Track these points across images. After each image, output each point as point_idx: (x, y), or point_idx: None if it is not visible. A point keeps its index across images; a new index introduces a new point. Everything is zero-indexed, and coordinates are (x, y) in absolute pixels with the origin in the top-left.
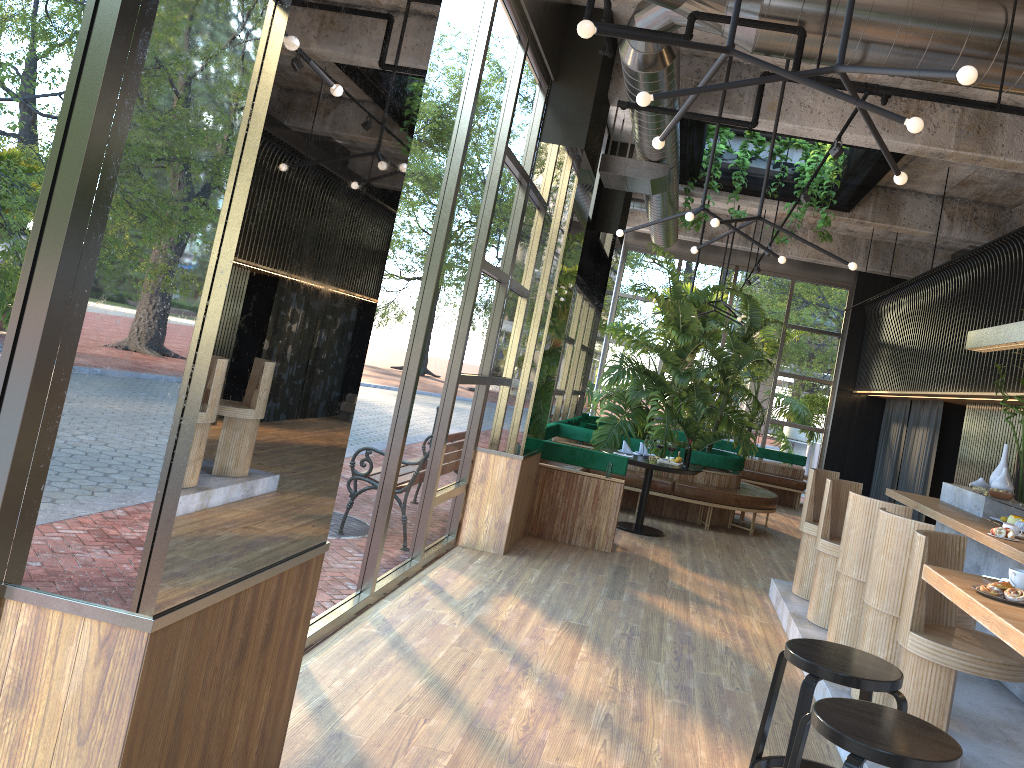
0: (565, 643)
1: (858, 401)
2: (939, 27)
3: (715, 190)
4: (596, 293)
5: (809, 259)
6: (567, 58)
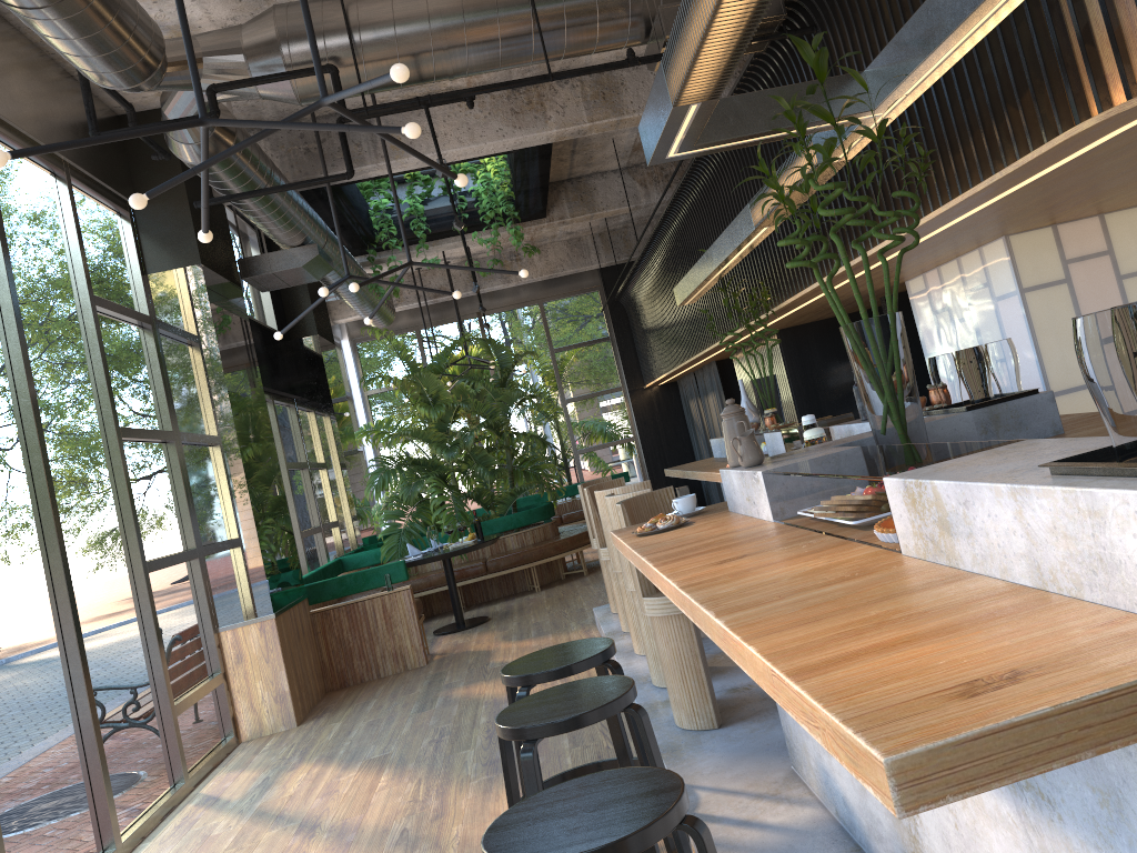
0: (363, 782)
1: (653, 394)
2: (467, 19)
3: (397, 248)
4: (322, 404)
5: (544, 276)
6: (140, 174)
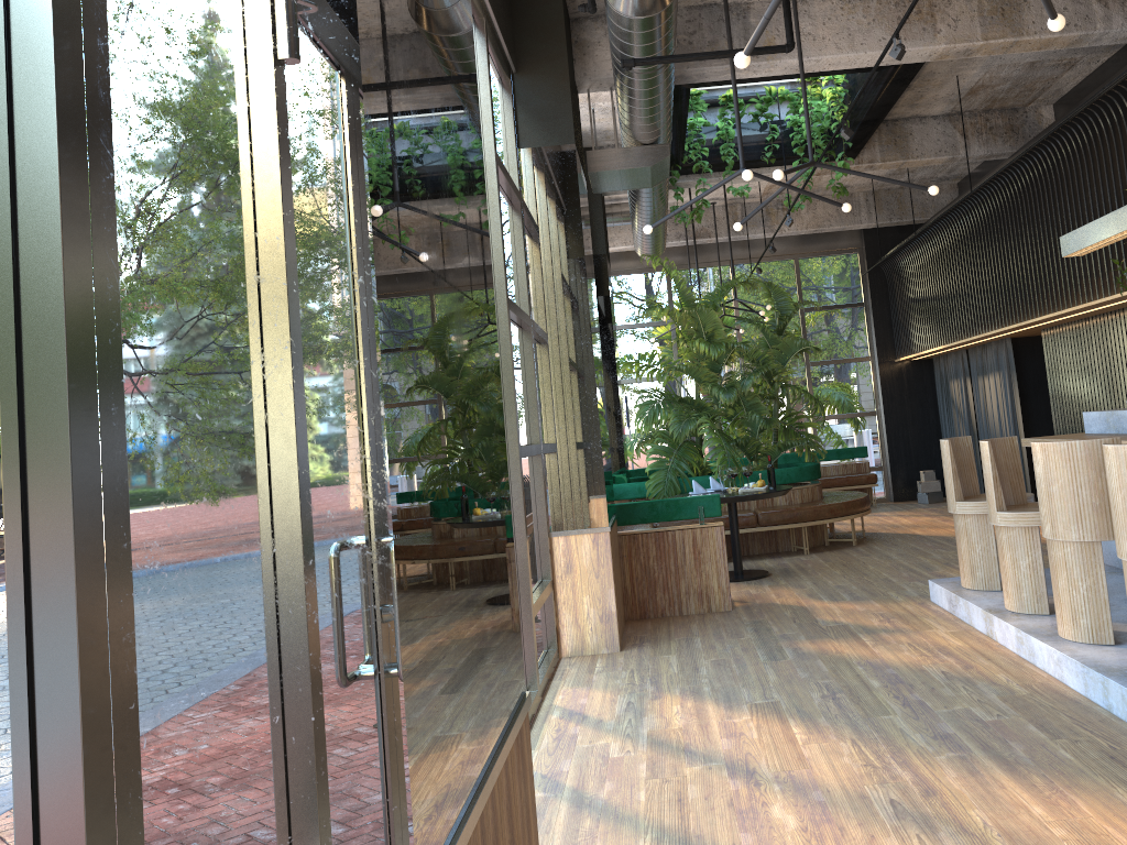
0: (771, 730)
1: (903, 369)
2: None
3: (707, 170)
4: (602, 326)
5: (809, 230)
6: (523, 42)
